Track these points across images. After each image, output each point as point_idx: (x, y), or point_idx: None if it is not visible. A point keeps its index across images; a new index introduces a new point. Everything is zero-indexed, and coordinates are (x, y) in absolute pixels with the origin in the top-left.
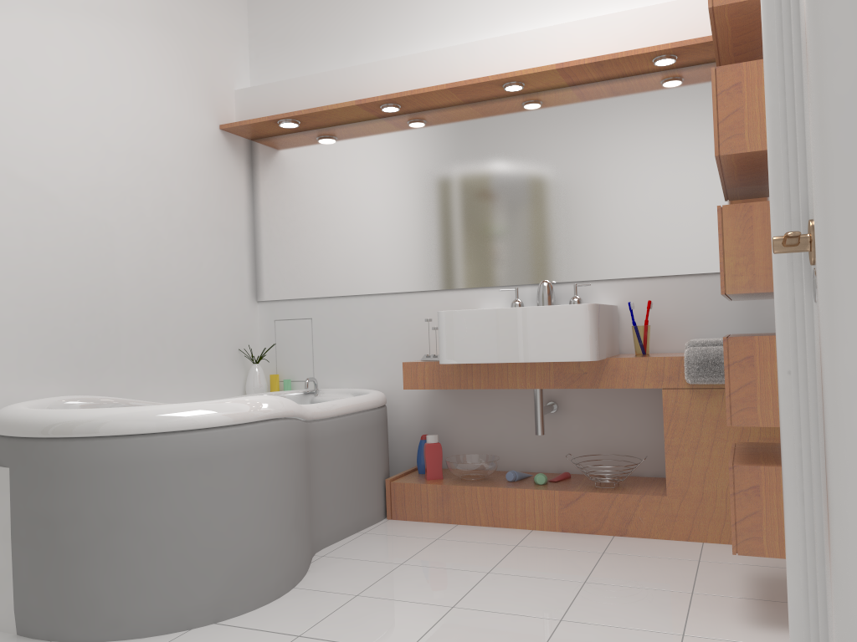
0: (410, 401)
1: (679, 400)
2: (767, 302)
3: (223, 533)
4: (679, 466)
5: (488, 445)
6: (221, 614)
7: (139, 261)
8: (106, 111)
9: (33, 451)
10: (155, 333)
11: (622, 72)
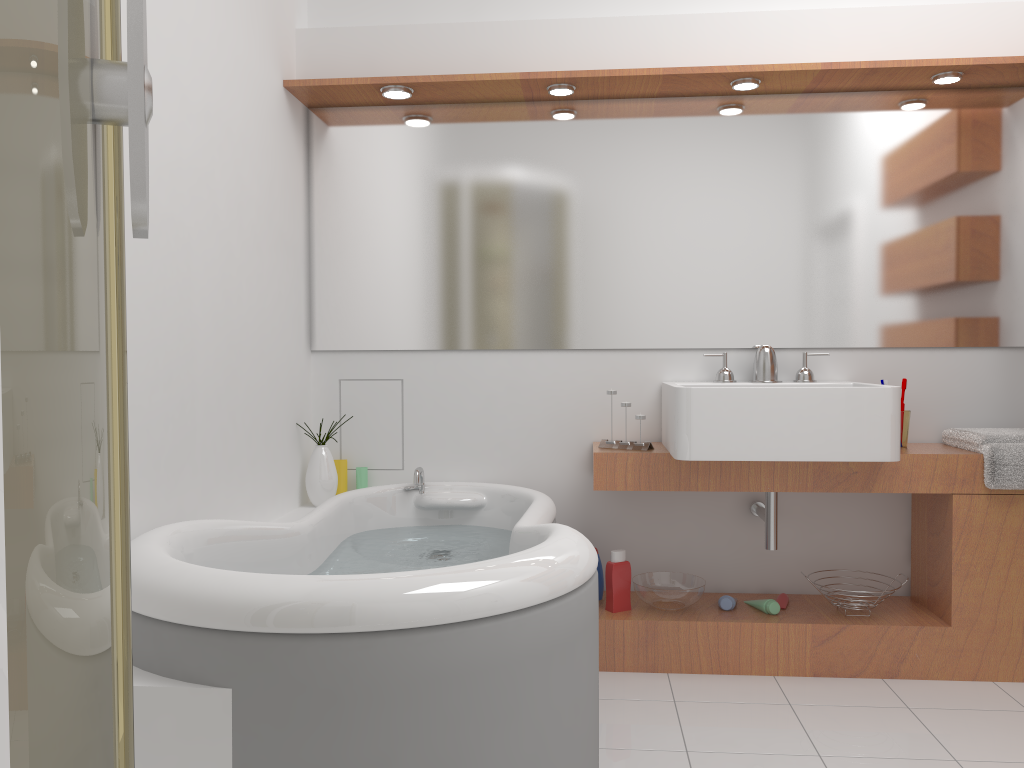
0: (555, 500)
1: (973, 509)
2: None
3: (574, 761)
4: (969, 589)
5: (666, 558)
6: None
7: (213, 290)
8: (184, 37)
9: (298, 659)
10: (227, 406)
11: (881, 84)
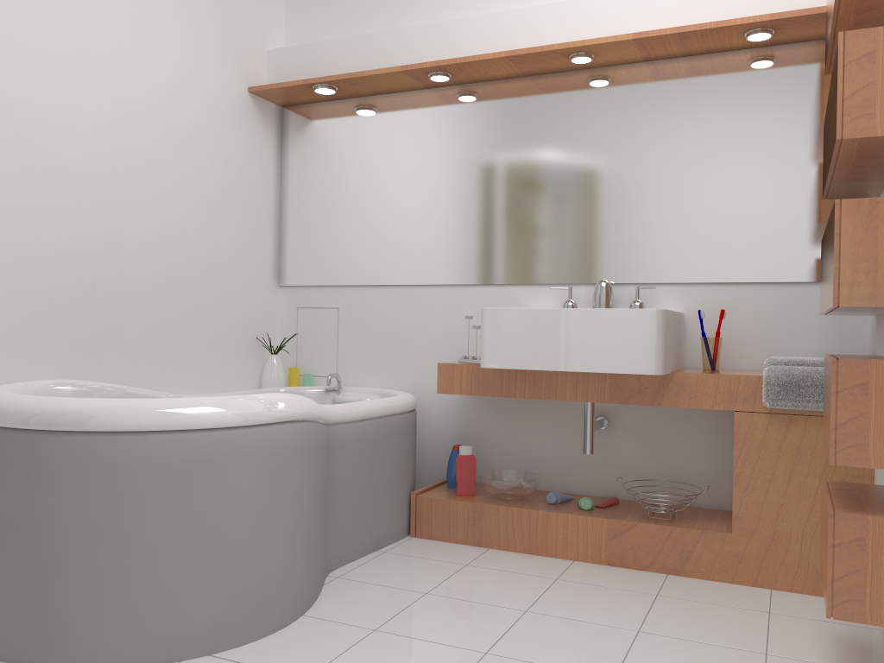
0: (442, 406)
1: (753, 426)
2: (859, 319)
3: (224, 551)
4: (749, 500)
5: (527, 460)
6: (217, 645)
7: (150, 232)
8: (121, 61)
9: (9, 444)
10: (164, 315)
11: (707, 47)
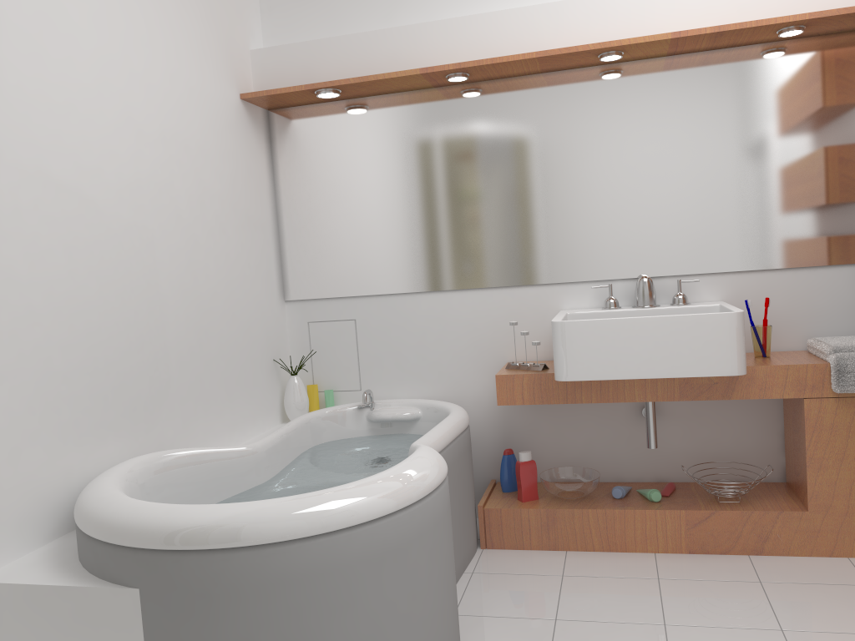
0: (480, 410)
1: (823, 410)
2: None
3: (414, 637)
4: (823, 479)
5: (574, 454)
6: None
7: (180, 271)
8: (135, 84)
9: (179, 568)
10: (200, 357)
11: (734, 42)
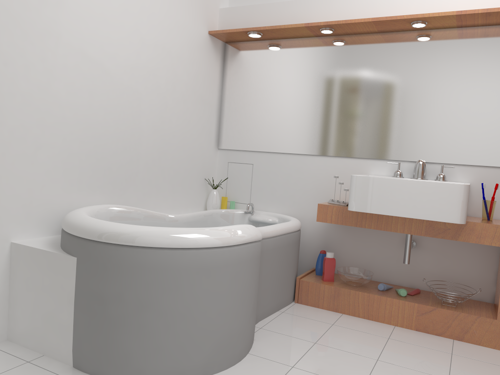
0: (313, 226)
1: None
2: None
3: (213, 319)
4: None
5: (363, 262)
6: (206, 372)
7: (154, 117)
8: (144, 15)
9: (94, 250)
10: (159, 165)
11: None
